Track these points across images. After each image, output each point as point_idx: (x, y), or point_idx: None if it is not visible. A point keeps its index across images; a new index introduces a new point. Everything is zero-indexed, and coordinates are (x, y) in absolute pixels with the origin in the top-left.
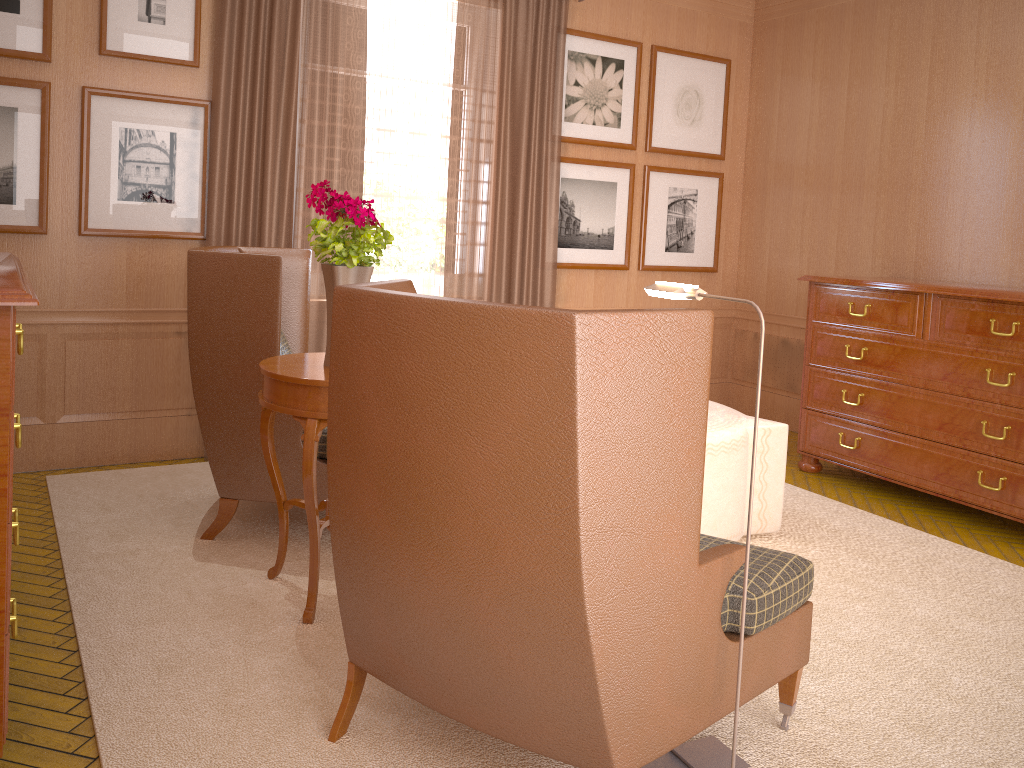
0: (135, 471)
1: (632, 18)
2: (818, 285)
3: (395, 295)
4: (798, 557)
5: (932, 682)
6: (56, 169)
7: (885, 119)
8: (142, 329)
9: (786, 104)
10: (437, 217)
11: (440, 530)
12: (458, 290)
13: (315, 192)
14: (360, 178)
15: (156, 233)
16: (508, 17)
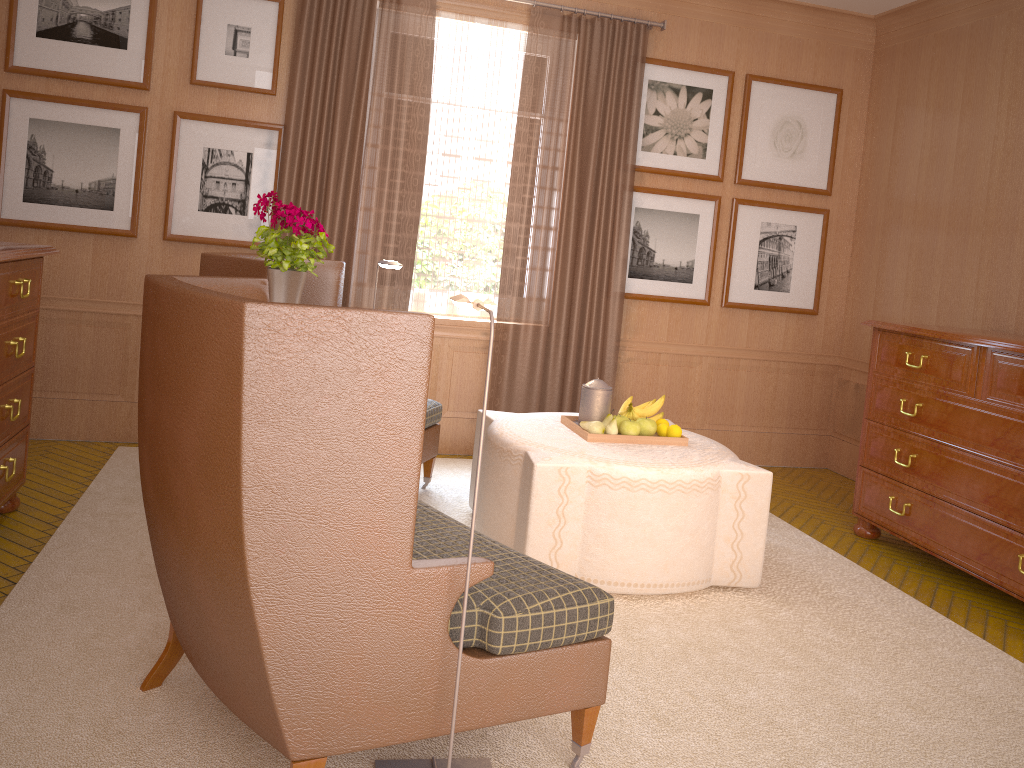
0: None
1: (724, 47)
2: (881, 331)
3: (159, 282)
4: (594, 589)
5: (789, 761)
6: (148, 182)
7: (995, 153)
8: None
9: (899, 136)
10: (499, 240)
11: (171, 498)
12: (516, 313)
13: (260, 201)
14: (418, 199)
15: (229, 241)
16: (581, 47)
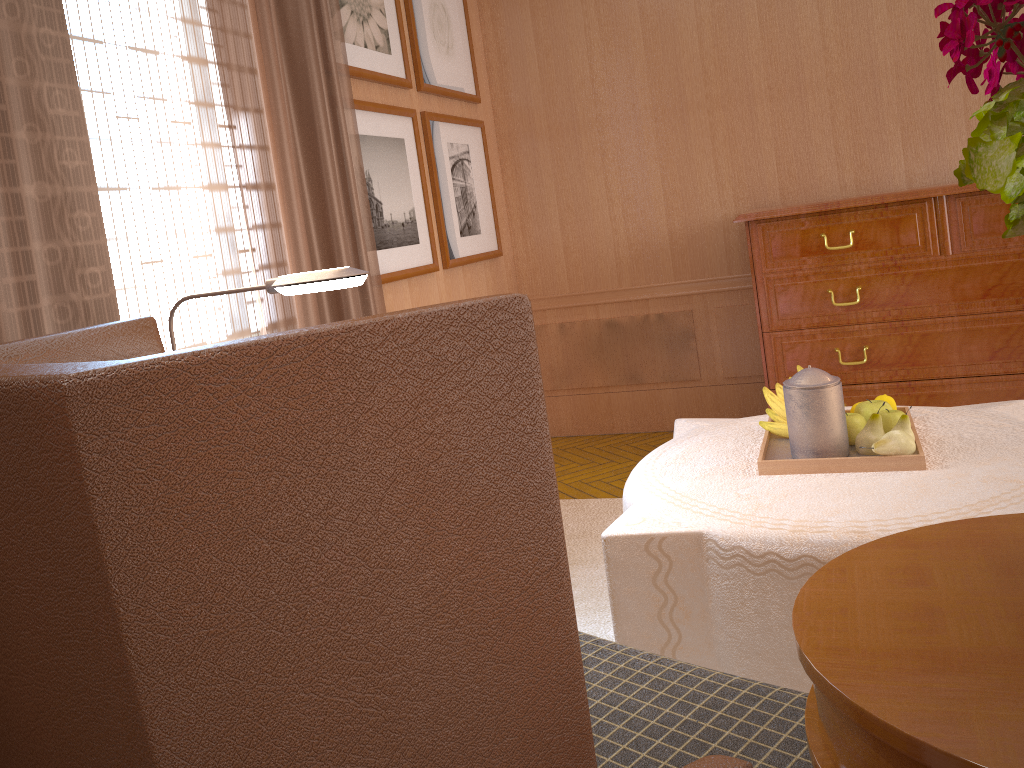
0: None
1: None
2: (763, 223)
3: None
4: None
5: None
6: None
7: (701, 20)
8: None
9: (544, 21)
10: (209, 223)
11: None
12: None
13: None
14: (81, 145)
15: None
16: None
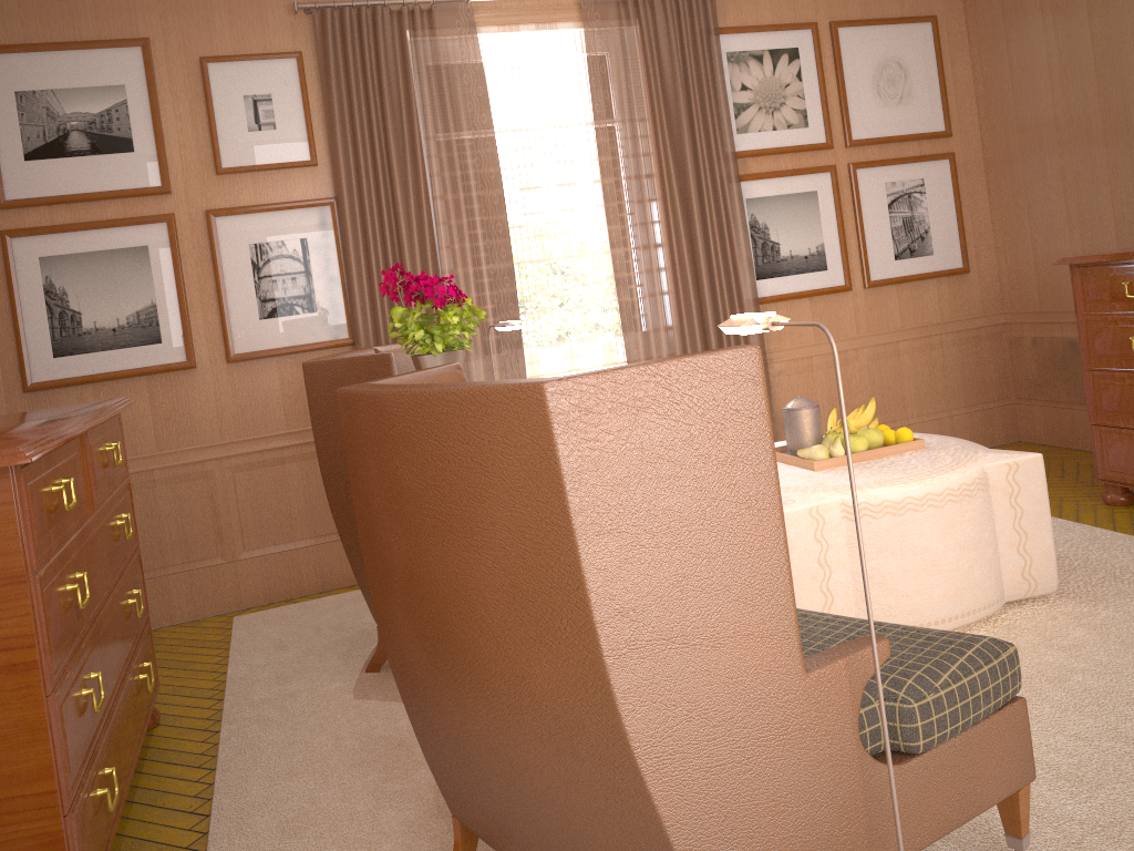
0: (320, 601)
1: None
2: (1081, 267)
3: (378, 391)
4: (990, 640)
5: None
6: (194, 299)
7: None
8: (307, 449)
9: (1016, 52)
10: (606, 272)
11: (469, 661)
12: (645, 350)
13: (386, 279)
14: (508, 246)
15: (303, 346)
16: (645, 32)
